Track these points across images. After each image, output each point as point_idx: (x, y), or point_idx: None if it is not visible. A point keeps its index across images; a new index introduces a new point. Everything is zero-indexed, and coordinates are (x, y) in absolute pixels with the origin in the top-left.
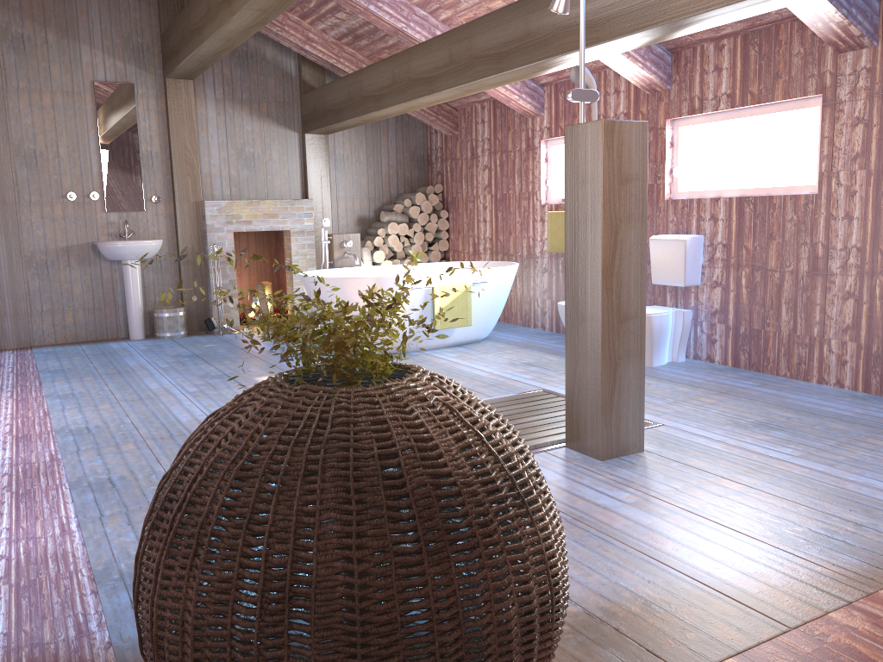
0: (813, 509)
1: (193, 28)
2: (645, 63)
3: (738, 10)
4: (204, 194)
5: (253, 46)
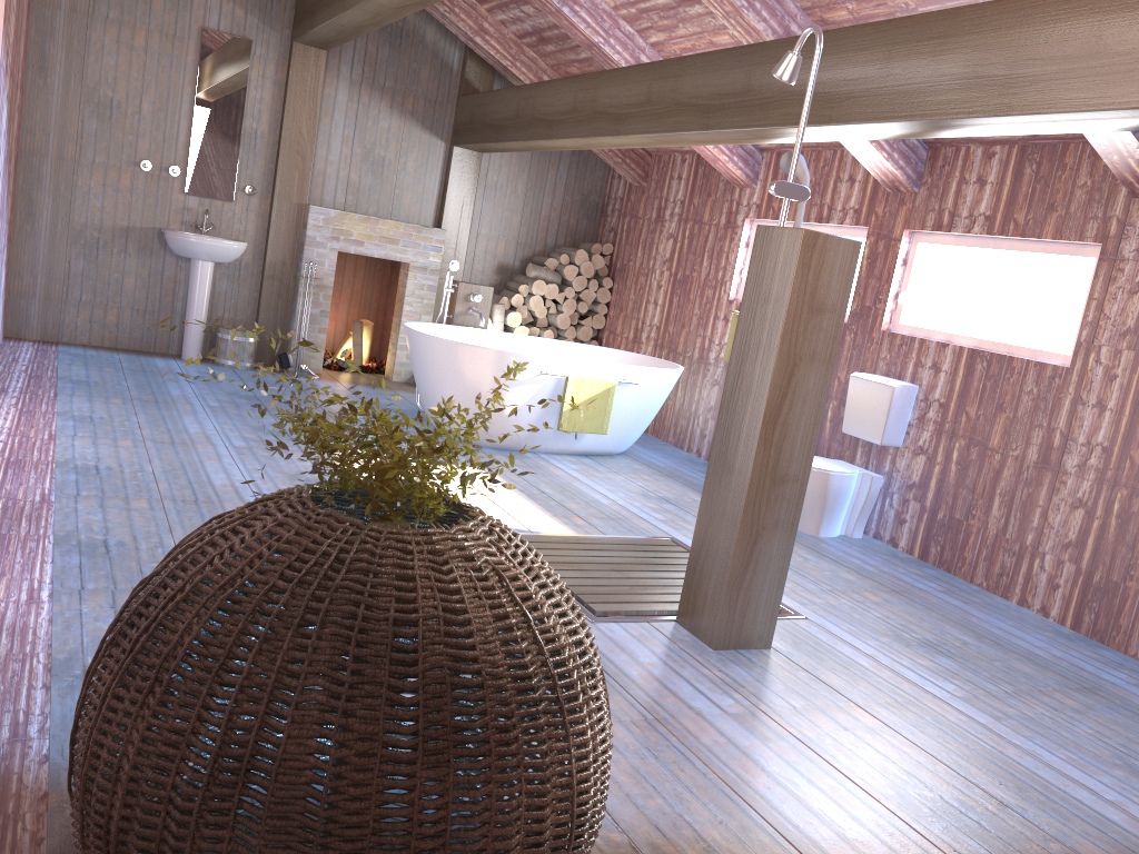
0: (955, 772)
1: None
2: (892, 153)
3: (1008, 124)
4: (312, 196)
5: (411, 23)
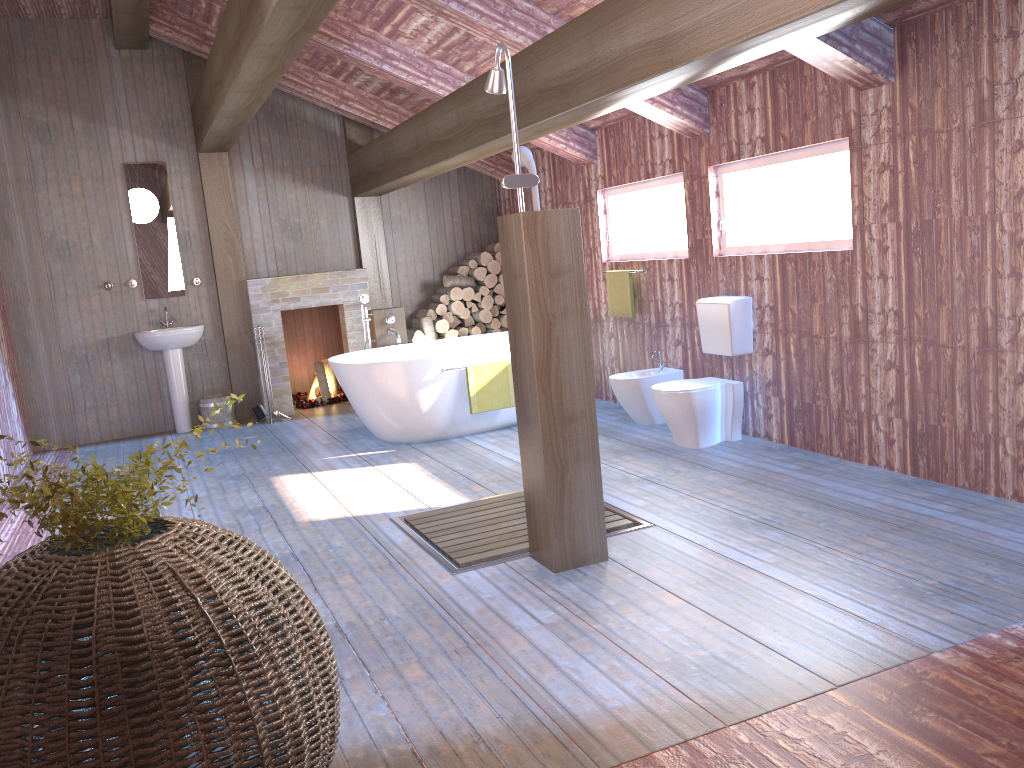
0: (734, 630)
1: (206, 105)
2: (674, 107)
3: (684, 74)
4: (249, 272)
5: (291, 109)
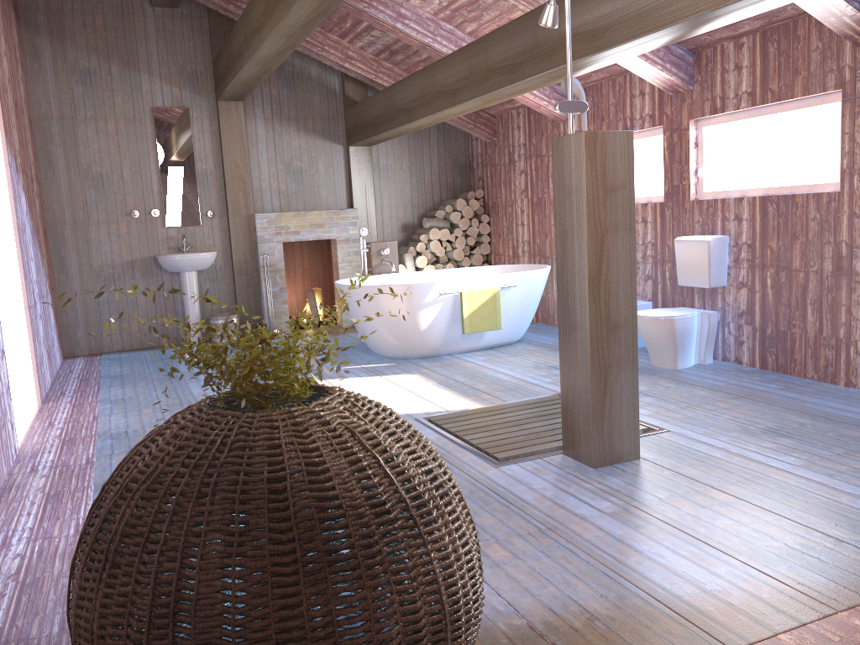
0: (796, 523)
1: (235, 55)
2: (665, 65)
3: (729, 13)
4: (256, 207)
5: (298, 66)
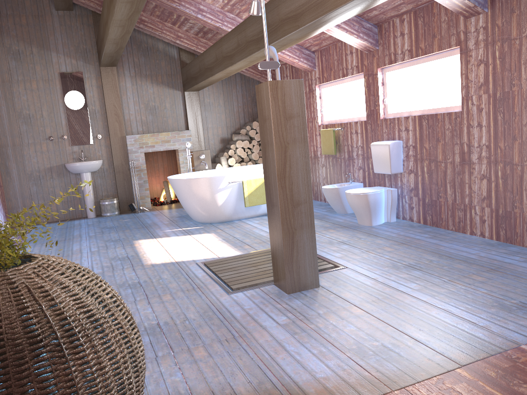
0: (395, 329)
1: (102, 38)
2: (359, 34)
3: (365, 1)
4: (127, 131)
5: (150, 43)
